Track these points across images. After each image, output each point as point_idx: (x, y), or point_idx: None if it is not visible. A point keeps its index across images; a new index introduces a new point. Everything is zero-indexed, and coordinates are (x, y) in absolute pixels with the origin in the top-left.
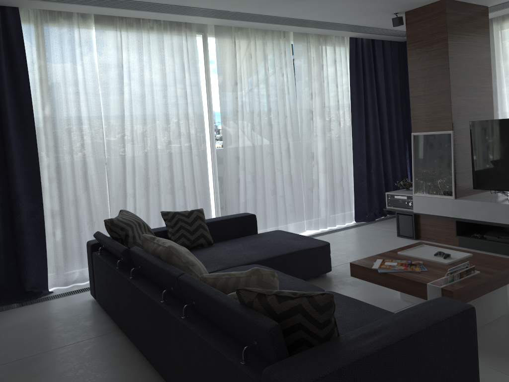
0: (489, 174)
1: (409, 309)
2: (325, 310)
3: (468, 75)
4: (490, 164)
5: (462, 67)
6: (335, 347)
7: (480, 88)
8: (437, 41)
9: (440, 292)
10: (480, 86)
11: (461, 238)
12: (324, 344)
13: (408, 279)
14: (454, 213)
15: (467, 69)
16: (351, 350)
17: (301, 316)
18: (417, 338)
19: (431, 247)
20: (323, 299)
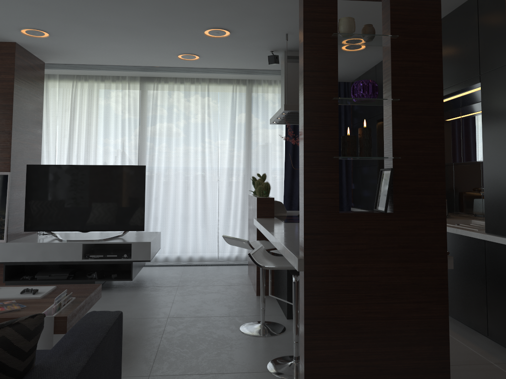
0: (43, 216)
1: (78, 326)
2: (36, 334)
3: (27, 121)
4: (44, 207)
5: (23, 112)
6: (48, 372)
7: (34, 135)
8: (2, 80)
9: (53, 321)
10: (34, 133)
11: (8, 283)
12: (30, 375)
13: (13, 317)
14: (5, 257)
15: (27, 114)
16: (67, 368)
17: (3, 351)
18: (103, 344)
19: (10, 288)
20: (35, 321)
